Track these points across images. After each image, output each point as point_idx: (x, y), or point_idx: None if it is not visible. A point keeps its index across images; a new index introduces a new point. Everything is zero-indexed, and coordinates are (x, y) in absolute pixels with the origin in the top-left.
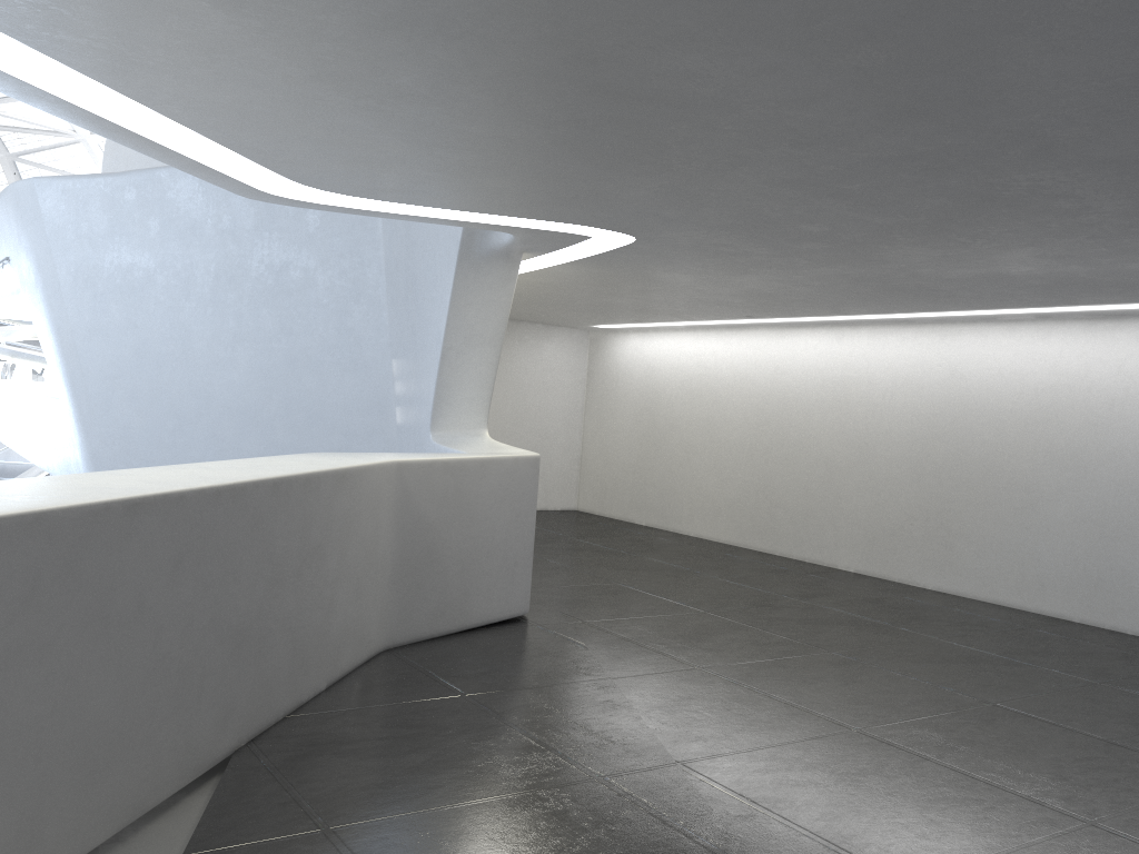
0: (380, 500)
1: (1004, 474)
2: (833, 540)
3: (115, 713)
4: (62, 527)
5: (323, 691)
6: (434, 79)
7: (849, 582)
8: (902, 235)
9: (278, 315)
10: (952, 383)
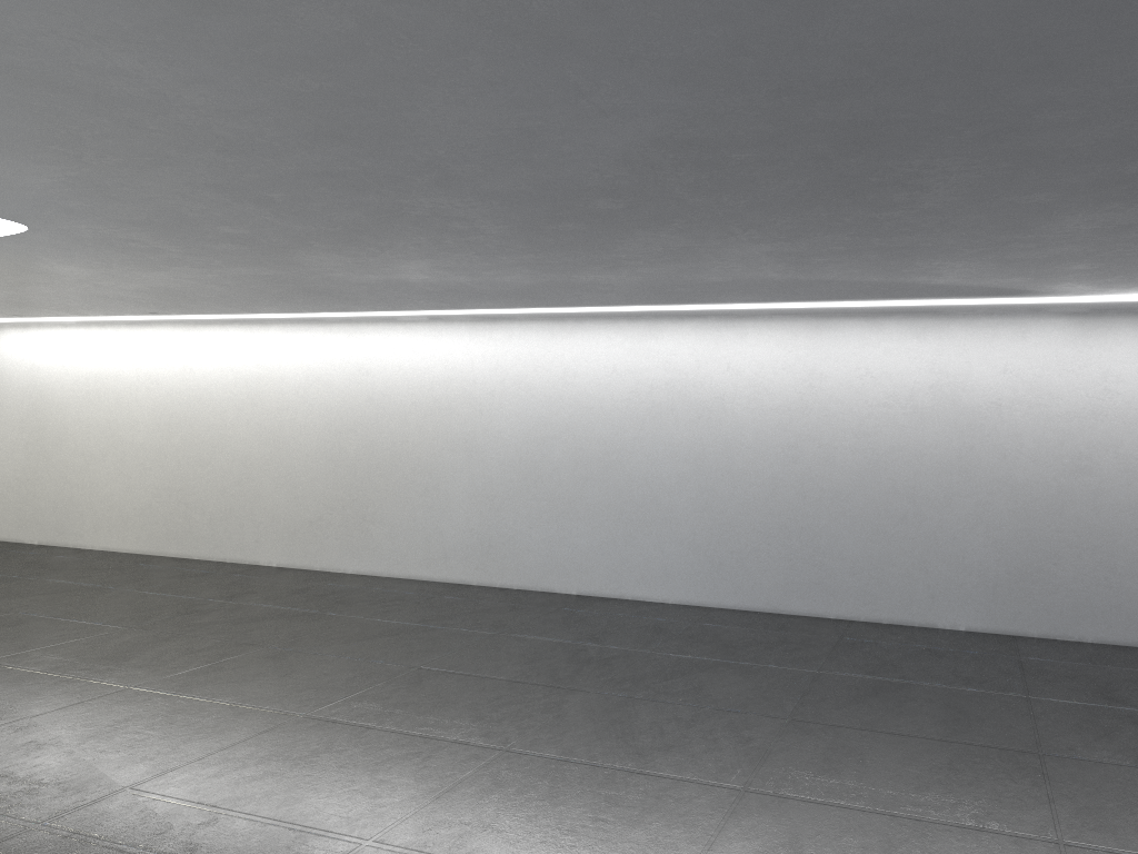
0: None
1: (410, 460)
2: (255, 538)
3: None
4: None
5: None
6: None
7: (273, 576)
8: (319, 242)
9: None
10: (361, 378)
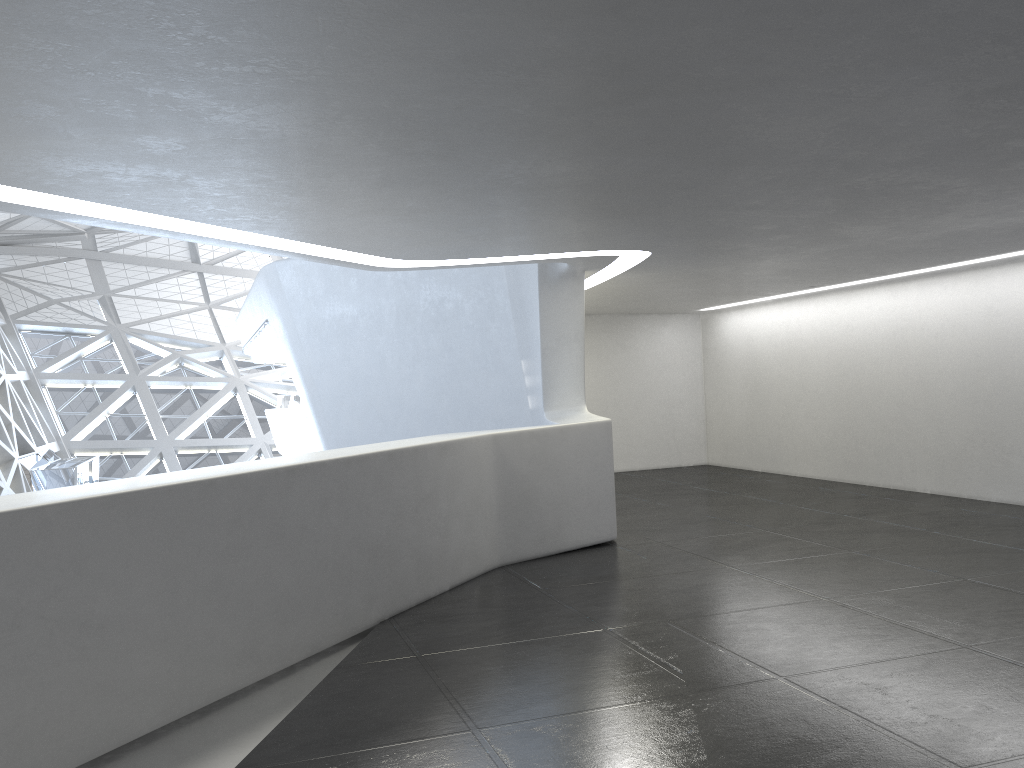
0: (481, 462)
1: None
2: (910, 468)
3: (294, 588)
4: (251, 482)
5: (447, 590)
6: (426, 201)
7: (918, 501)
8: (836, 221)
9: (441, 337)
10: (990, 320)
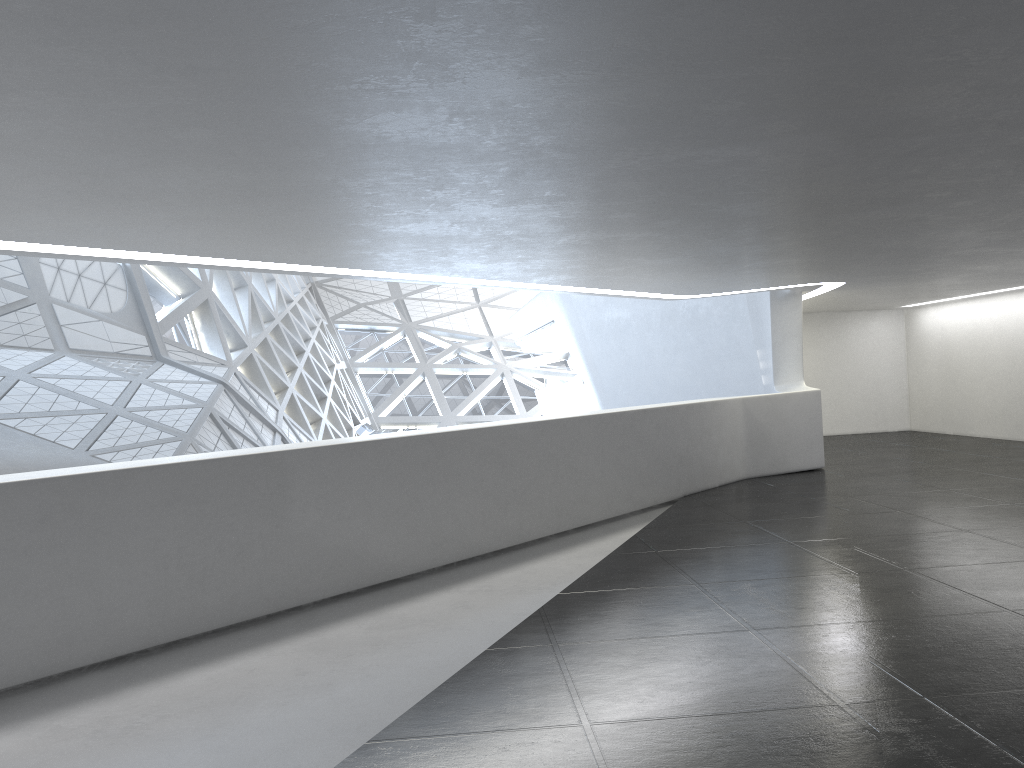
0: (735, 414)
1: None
2: None
3: (646, 470)
4: (628, 415)
5: (717, 486)
6: (713, 275)
7: None
8: (960, 265)
9: (695, 334)
10: None
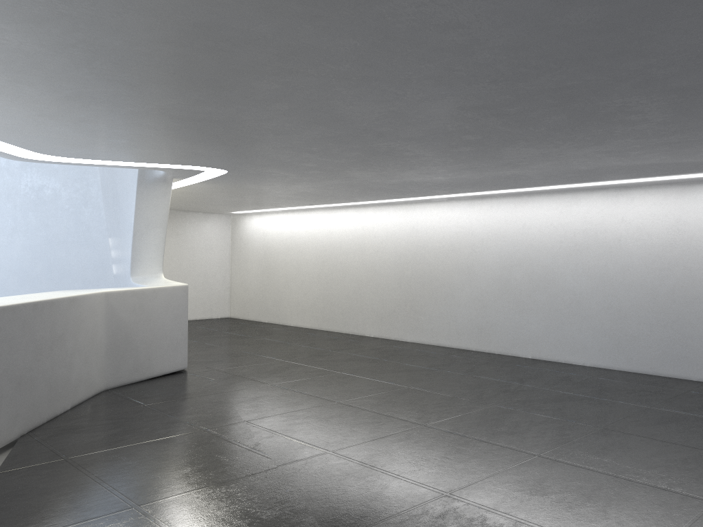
0: (96, 312)
1: (439, 279)
2: (362, 321)
3: None
4: None
5: (69, 409)
6: (96, 115)
7: (368, 341)
8: (352, 166)
9: (39, 216)
10: (413, 234)
